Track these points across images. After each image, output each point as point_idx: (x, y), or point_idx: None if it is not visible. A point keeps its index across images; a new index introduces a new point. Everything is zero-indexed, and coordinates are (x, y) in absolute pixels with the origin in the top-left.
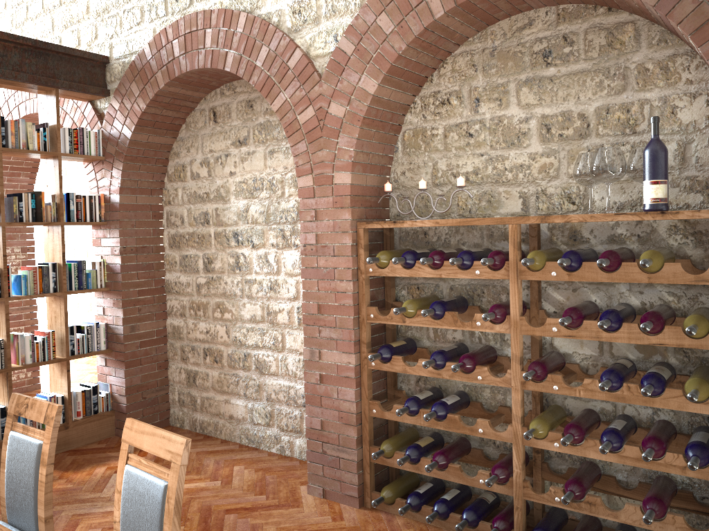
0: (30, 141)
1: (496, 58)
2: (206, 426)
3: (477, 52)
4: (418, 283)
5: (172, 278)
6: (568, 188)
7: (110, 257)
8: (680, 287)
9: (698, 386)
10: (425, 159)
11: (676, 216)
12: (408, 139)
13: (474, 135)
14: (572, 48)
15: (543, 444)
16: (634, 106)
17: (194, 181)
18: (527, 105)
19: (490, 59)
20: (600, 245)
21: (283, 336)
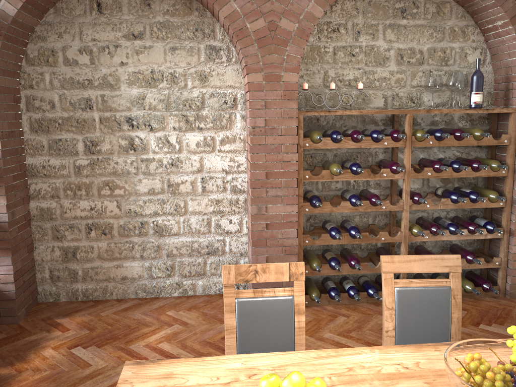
0: None
1: (372, 7)
2: (92, 292)
3: (359, 0)
4: (310, 153)
5: (38, 162)
6: (411, 93)
7: None
8: (461, 148)
9: (497, 194)
10: (318, 68)
11: (492, 111)
12: (307, 52)
13: (355, 56)
14: (418, 10)
15: (419, 238)
16: (448, 50)
17: (69, 67)
18: (389, 40)
19: (368, 7)
20: (425, 126)
21: (185, 202)
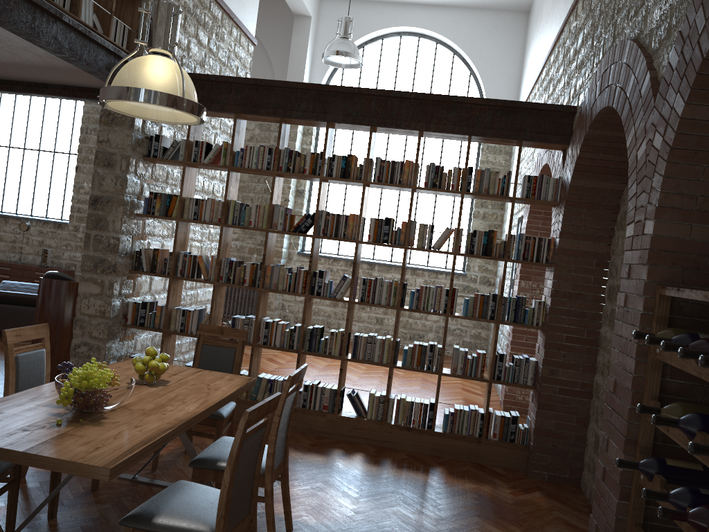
0: (491, 186)
1: None
2: None
3: None
4: None
5: (603, 332)
6: None
7: (547, 298)
8: None
9: None
10: None
11: None
12: None
13: None
14: None
15: None
16: None
17: None
18: None
19: None
20: None
21: None
